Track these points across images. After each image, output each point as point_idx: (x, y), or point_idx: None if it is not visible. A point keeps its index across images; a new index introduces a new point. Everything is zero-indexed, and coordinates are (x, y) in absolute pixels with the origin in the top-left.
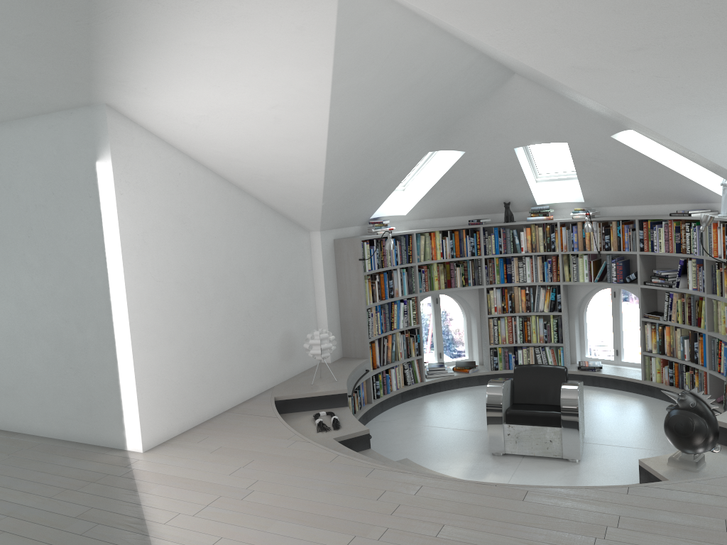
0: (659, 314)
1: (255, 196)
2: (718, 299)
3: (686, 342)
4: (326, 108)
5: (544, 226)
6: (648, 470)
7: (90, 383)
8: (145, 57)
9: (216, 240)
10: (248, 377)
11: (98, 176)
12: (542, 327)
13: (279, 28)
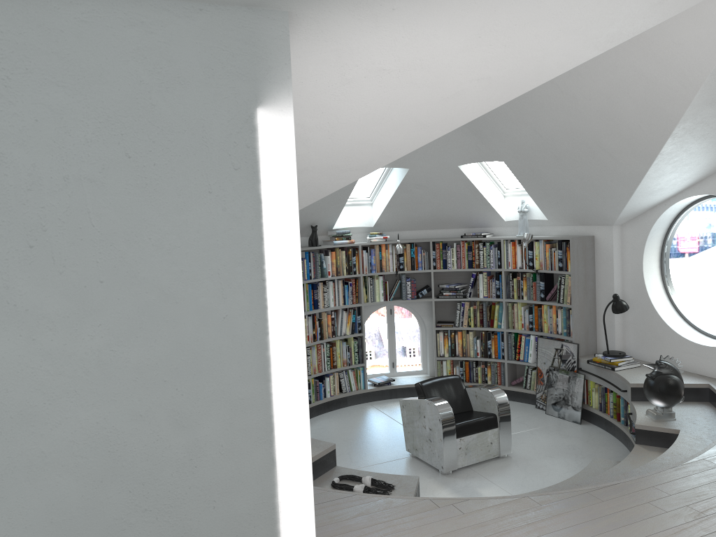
0: (447, 322)
1: None
2: (520, 301)
3: (478, 342)
4: (519, 93)
5: (346, 250)
6: (650, 429)
7: (200, 525)
8: None
9: None
10: None
11: (259, 133)
12: (346, 350)
13: None
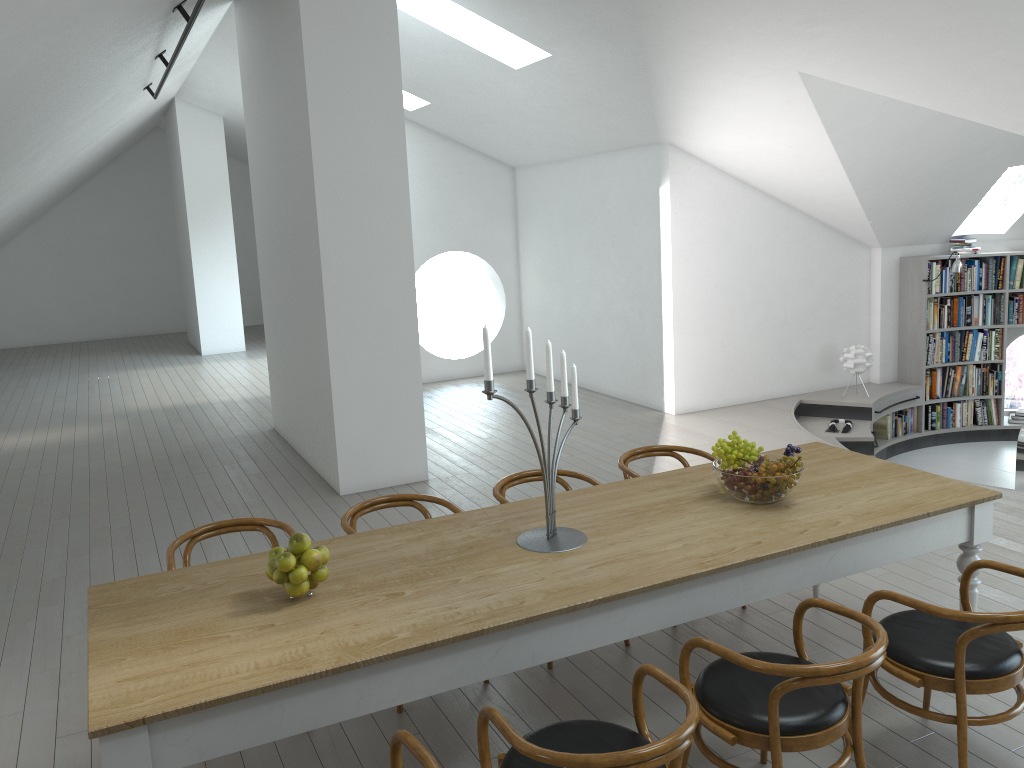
0: None
1: (804, 213)
2: None
3: None
4: (831, 149)
5: None
6: None
7: (644, 358)
8: (689, 117)
9: (757, 253)
10: (778, 378)
11: (660, 199)
12: None
13: (772, 101)
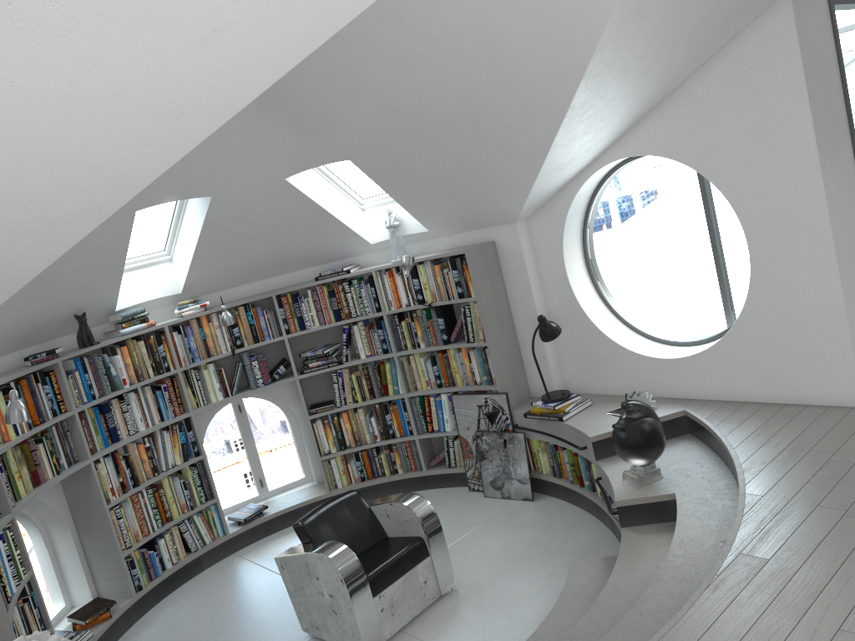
0: (324, 403)
1: None
2: (418, 352)
3: (374, 420)
4: (344, 21)
5: (145, 338)
6: (636, 502)
7: None
8: None
9: None
10: None
11: None
12: (182, 488)
13: None
